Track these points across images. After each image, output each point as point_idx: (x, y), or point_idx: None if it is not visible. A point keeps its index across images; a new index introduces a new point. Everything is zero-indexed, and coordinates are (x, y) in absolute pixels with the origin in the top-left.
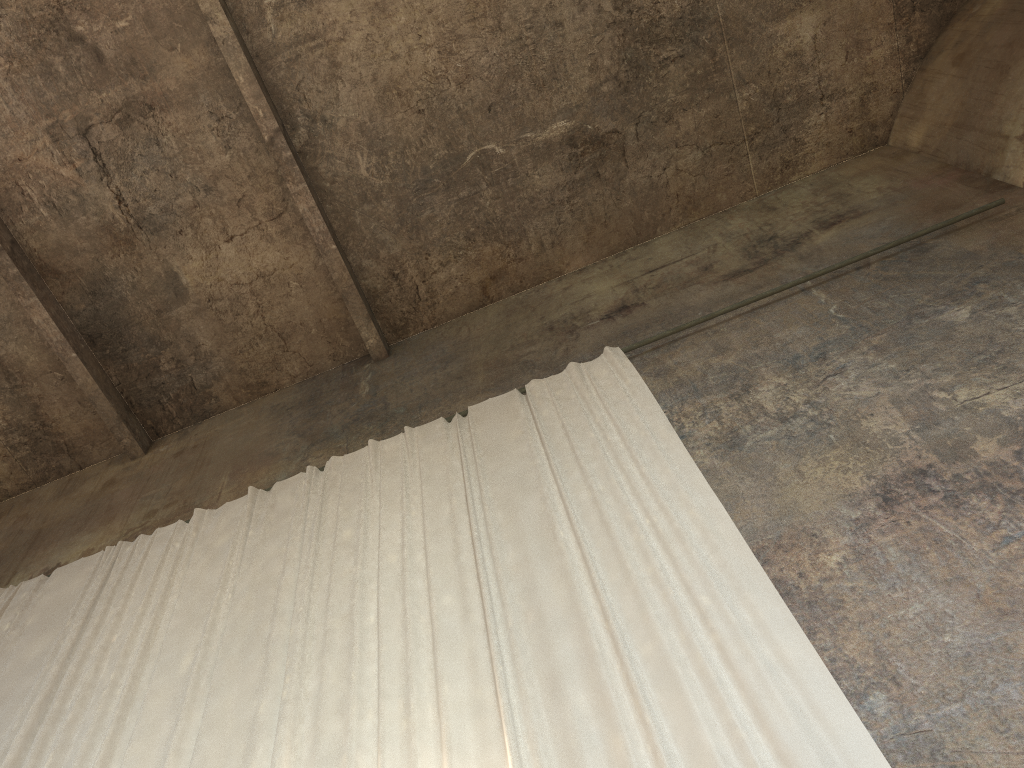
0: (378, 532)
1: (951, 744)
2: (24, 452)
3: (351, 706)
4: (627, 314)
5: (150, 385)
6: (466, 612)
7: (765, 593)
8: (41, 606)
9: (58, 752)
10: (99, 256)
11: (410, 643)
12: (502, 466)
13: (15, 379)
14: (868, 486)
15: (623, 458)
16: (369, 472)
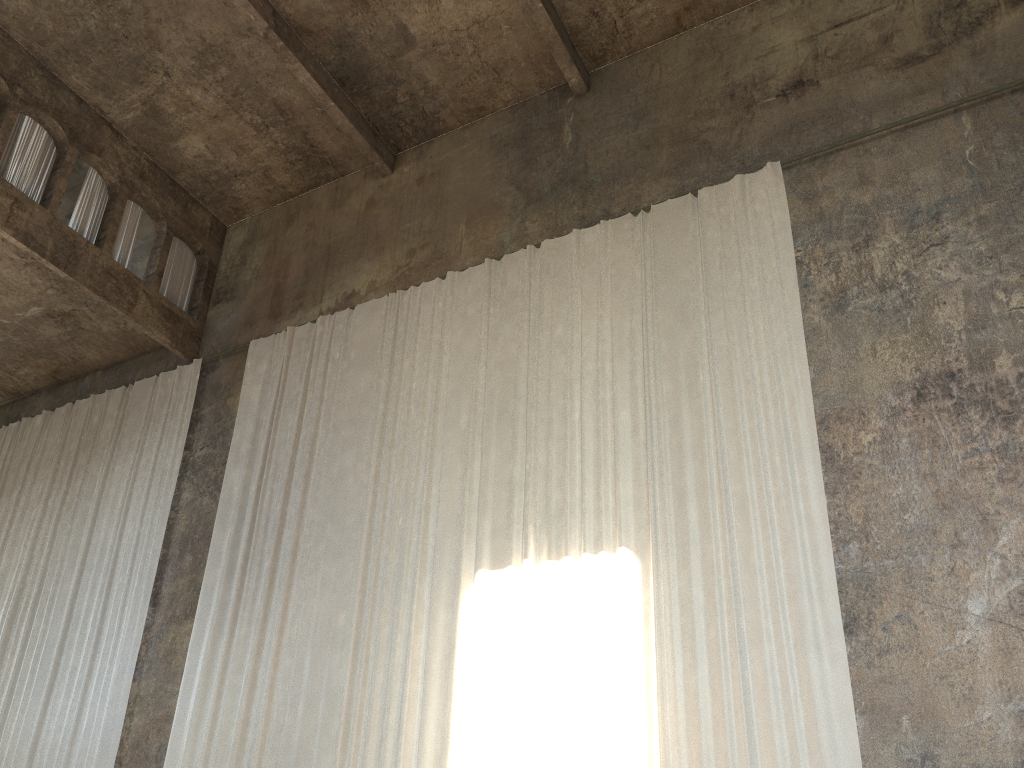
0: (580, 333)
1: (878, 583)
2: (300, 166)
3: (566, 485)
4: (800, 96)
5: (390, 114)
6: (635, 428)
7: (813, 463)
8: (356, 342)
9: (400, 472)
10: (341, 16)
11: (600, 446)
12: (670, 290)
13: (287, 114)
14: (912, 378)
15: (755, 310)
16: (573, 265)
